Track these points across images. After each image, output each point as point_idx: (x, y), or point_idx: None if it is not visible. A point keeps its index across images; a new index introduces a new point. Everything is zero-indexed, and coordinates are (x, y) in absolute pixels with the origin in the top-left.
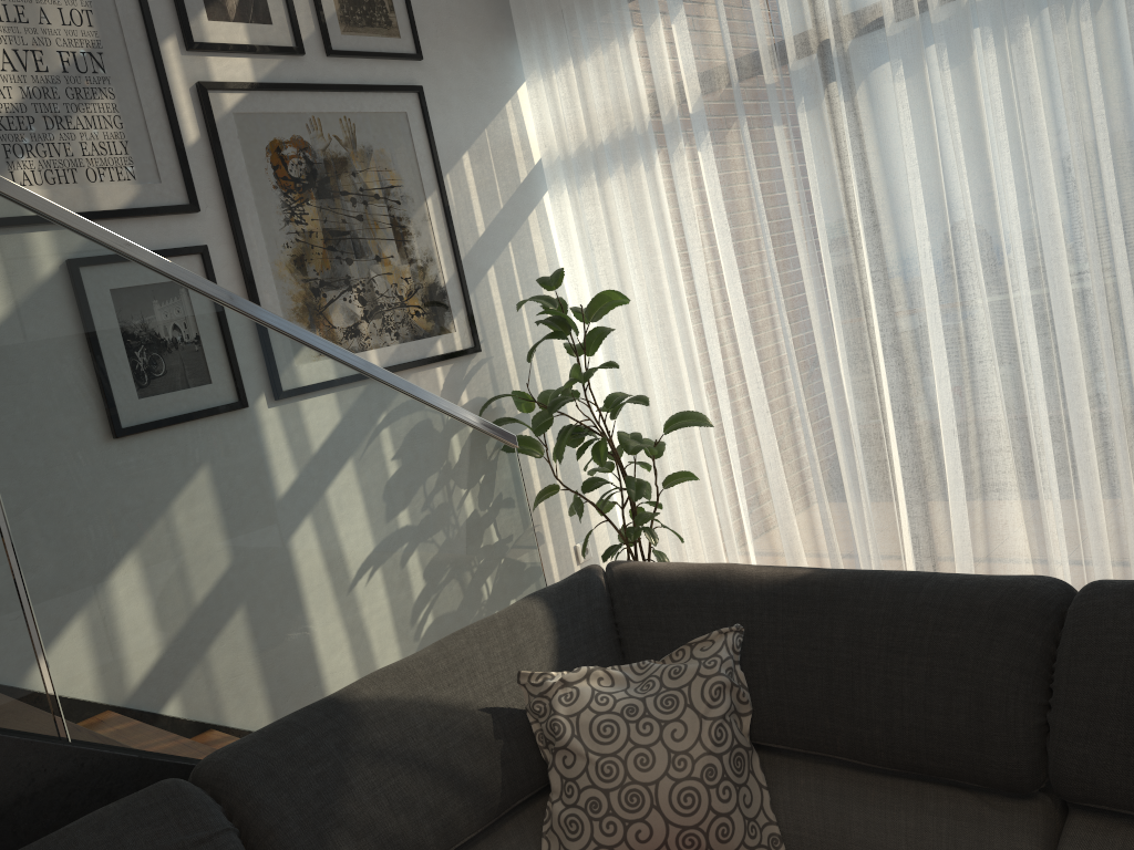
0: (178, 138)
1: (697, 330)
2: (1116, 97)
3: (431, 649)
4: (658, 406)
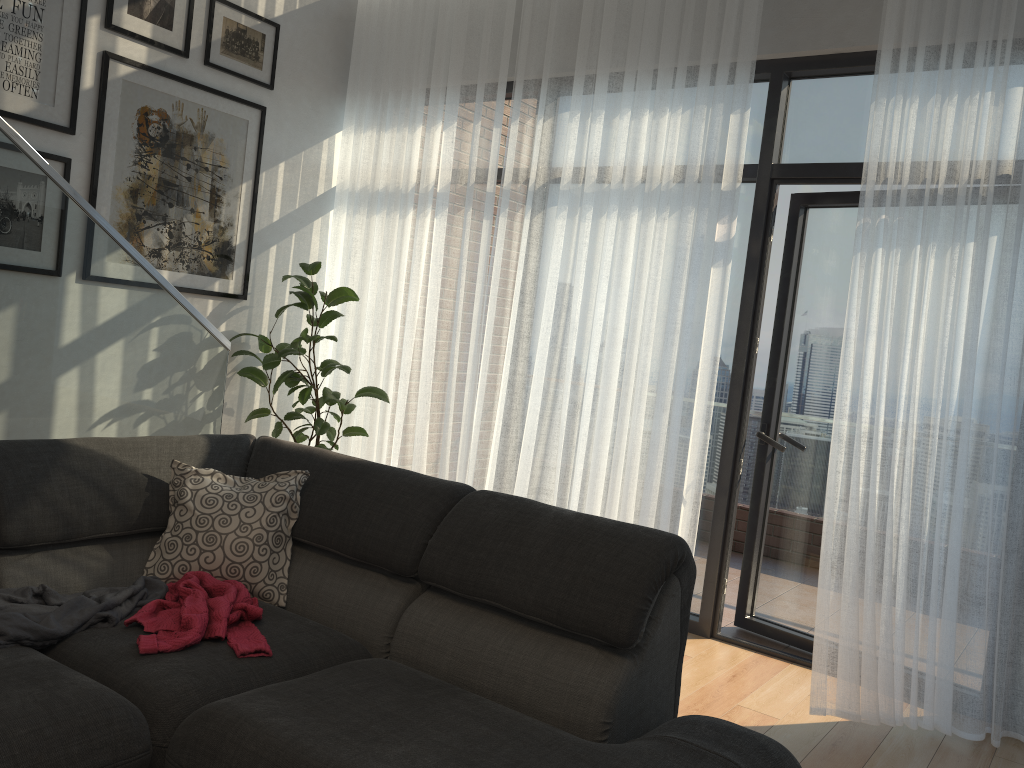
0: (77, 83)
1: (401, 336)
2: (665, 272)
3: (127, 437)
4: (359, 379)
